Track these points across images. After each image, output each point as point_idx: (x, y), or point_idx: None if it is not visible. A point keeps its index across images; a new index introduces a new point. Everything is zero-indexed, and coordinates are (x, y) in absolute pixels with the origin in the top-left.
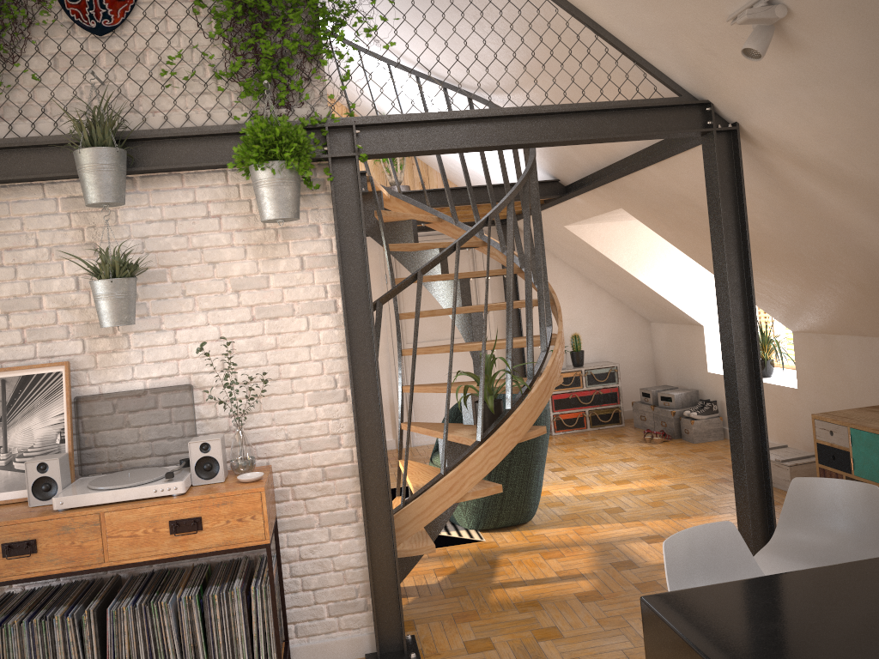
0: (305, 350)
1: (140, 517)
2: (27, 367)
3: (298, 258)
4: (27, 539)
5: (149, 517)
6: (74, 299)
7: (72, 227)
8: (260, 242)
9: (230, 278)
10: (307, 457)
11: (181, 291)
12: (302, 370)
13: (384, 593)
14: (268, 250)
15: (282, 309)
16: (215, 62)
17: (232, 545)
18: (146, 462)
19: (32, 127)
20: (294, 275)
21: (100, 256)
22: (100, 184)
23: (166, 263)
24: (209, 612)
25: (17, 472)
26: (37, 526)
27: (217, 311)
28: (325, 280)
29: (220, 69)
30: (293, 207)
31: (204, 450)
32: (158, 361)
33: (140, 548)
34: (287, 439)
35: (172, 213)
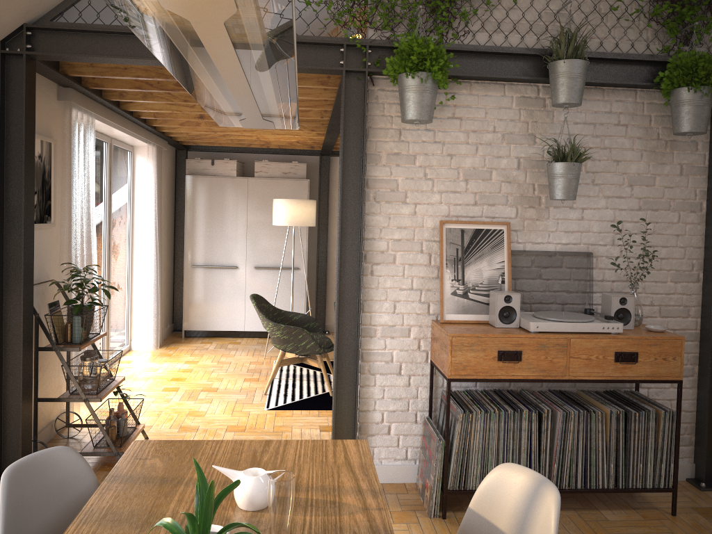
0: (673, 238)
1: (594, 346)
2: (481, 223)
3: (679, 166)
4: (515, 350)
5: (601, 347)
6: (514, 175)
7: (520, 120)
8: (653, 149)
9: (627, 174)
10: (663, 321)
11: (591, 180)
12: (669, 253)
13: (708, 434)
14: (658, 156)
15: (662, 204)
16: (639, 4)
17: (655, 377)
18: (552, 307)
19: (505, 39)
20: (674, 178)
21: (573, 143)
22: (575, 89)
23: (583, 157)
24: (629, 425)
25: (471, 300)
26: (523, 341)
27: (614, 198)
28: (696, 185)
29: (655, 10)
30: (707, 124)
31: (621, 303)
32: (567, 231)
33: (591, 369)
34: (650, 305)
35: (592, 118)
